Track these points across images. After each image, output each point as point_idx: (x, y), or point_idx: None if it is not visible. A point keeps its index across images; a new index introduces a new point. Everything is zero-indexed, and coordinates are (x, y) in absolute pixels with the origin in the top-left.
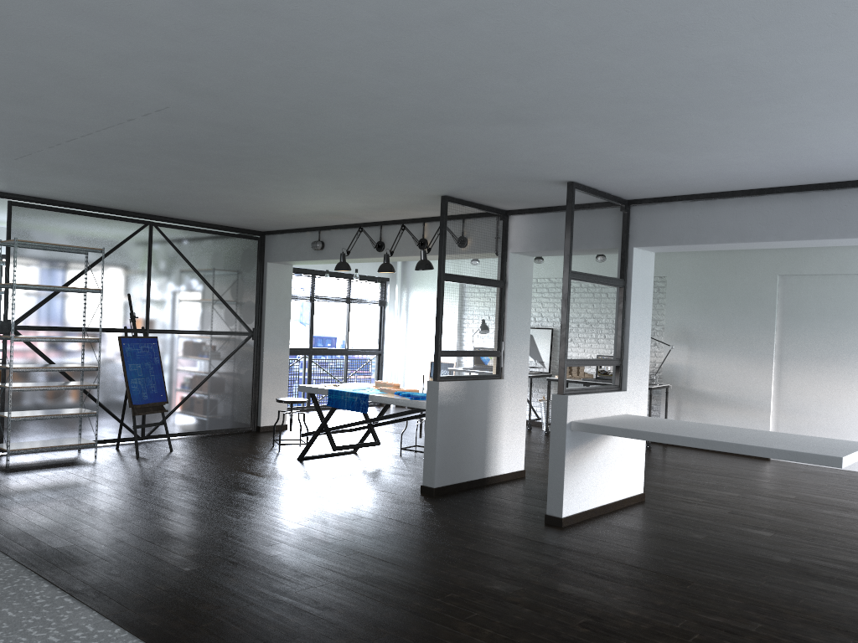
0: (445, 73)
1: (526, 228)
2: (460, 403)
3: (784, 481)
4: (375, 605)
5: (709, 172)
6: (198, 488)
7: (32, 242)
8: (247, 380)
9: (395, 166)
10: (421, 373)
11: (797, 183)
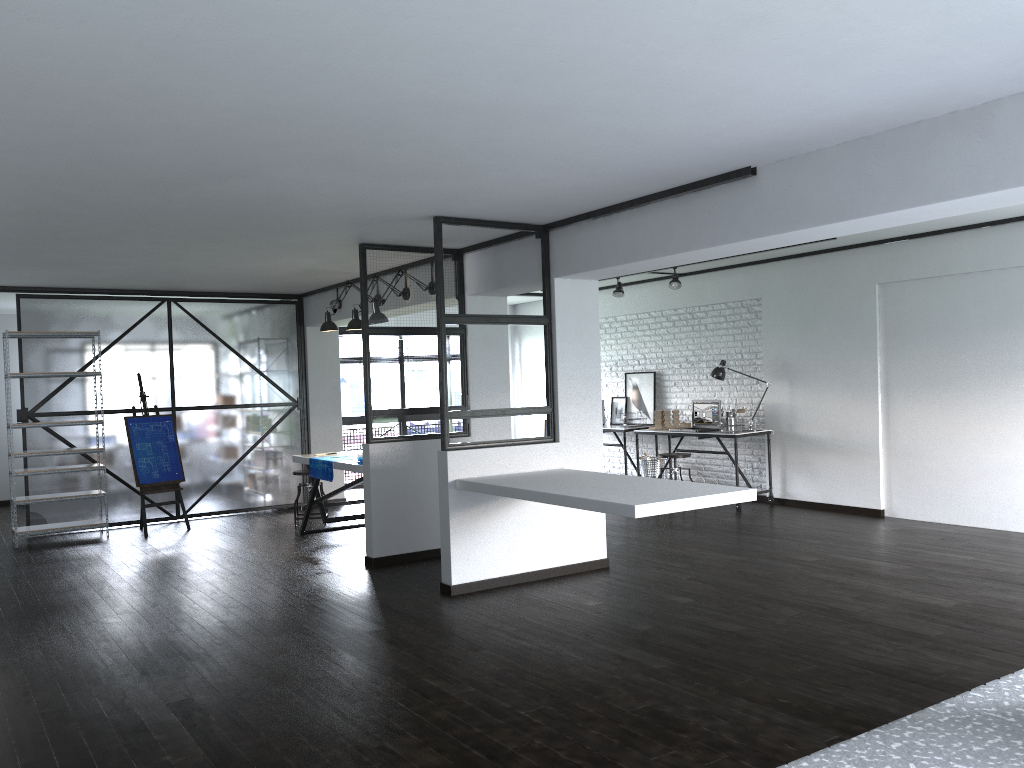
0: (71, 150)
1: (476, 267)
2: (404, 465)
3: (843, 542)
4: (121, 665)
5: (541, 190)
6: (151, 564)
7: (23, 332)
8: (295, 453)
9: (245, 224)
10: (537, 434)
11: (664, 187)
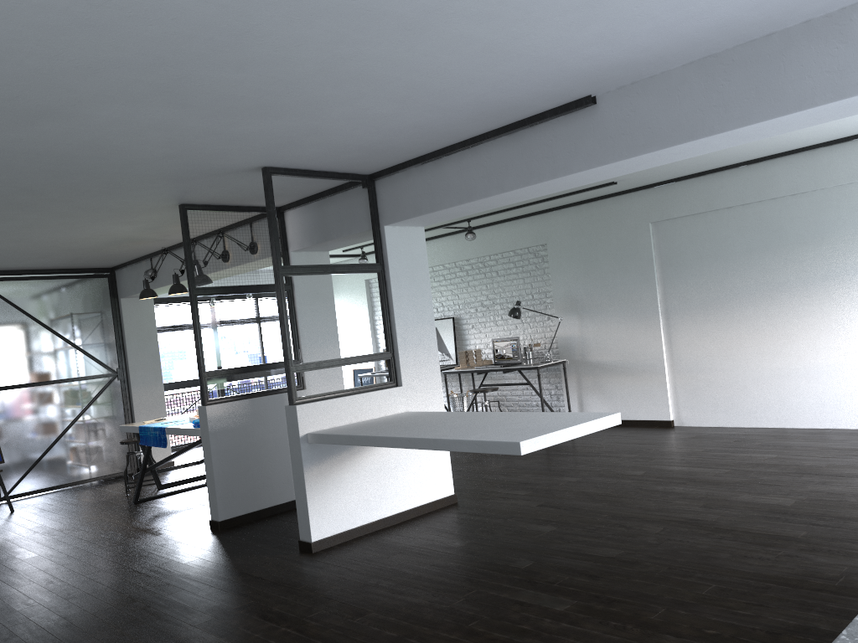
0: None
1: (299, 223)
2: (243, 424)
3: (655, 453)
4: None
5: (380, 131)
6: None
7: None
8: (119, 422)
9: (57, 184)
10: (347, 383)
11: (499, 124)
